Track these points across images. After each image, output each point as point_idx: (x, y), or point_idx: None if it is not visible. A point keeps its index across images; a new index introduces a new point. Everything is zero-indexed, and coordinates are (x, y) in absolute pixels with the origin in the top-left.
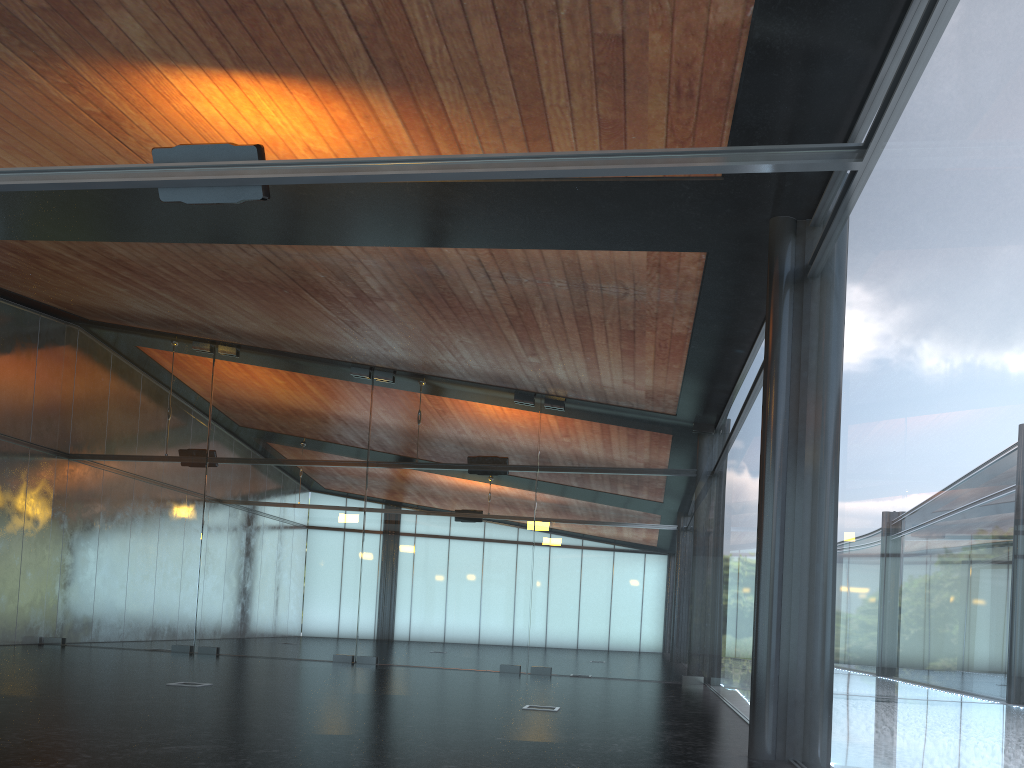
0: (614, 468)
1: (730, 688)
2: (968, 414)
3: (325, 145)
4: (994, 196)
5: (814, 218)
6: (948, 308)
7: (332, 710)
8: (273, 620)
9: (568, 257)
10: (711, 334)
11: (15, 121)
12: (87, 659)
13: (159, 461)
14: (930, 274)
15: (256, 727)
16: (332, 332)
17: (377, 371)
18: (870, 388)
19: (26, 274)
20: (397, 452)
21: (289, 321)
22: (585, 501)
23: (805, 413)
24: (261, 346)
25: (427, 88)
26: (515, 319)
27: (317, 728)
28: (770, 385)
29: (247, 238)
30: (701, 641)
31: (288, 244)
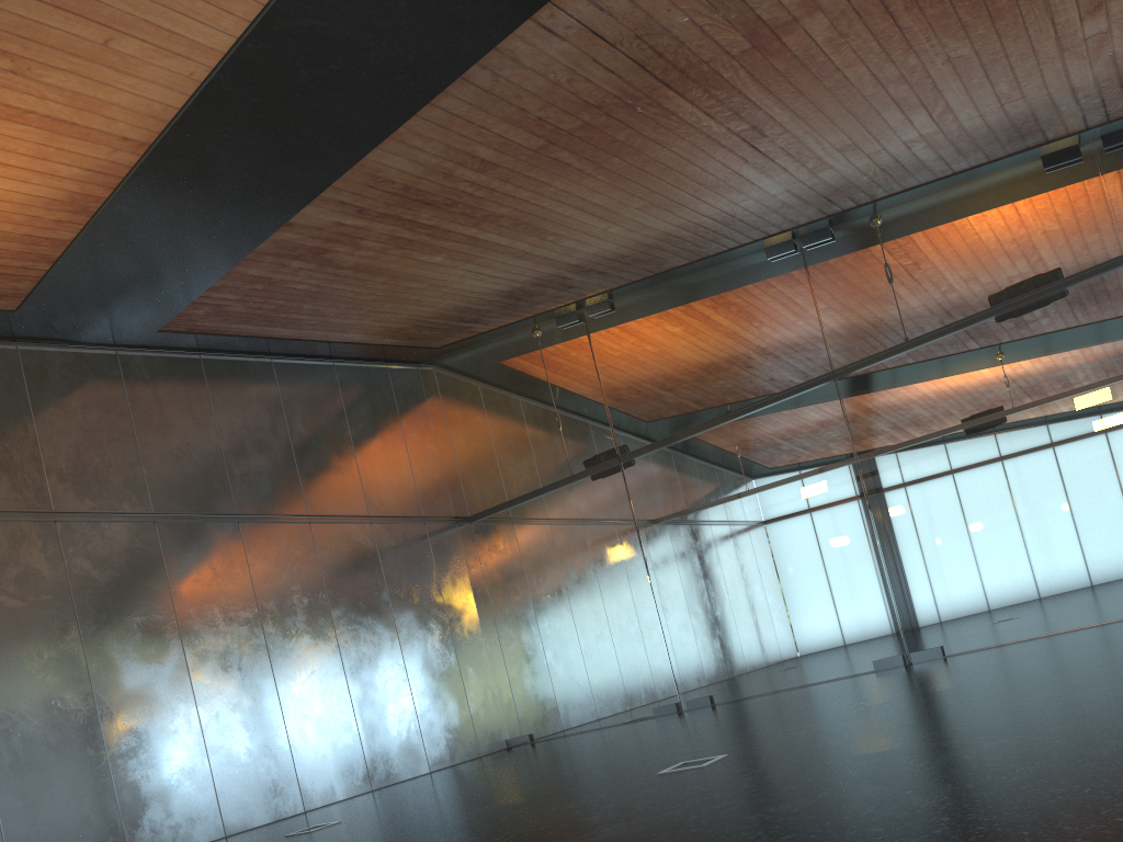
0: None
1: None
2: None
3: None
4: None
5: None
6: None
7: (999, 759)
8: (771, 638)
9: None
10: None
11: None
12: (553, 756)
13: (565, 484)
14: None
15: None
16: (726, 178)
17: (804, 235)
18: None
19: (333, 296)
20: (873, 337)
21: (660, 190)
22: None
23: None
24: (637, 277)
25: None
26: None
27: (1042, 825)
28: None
29: None
30: None
31: None
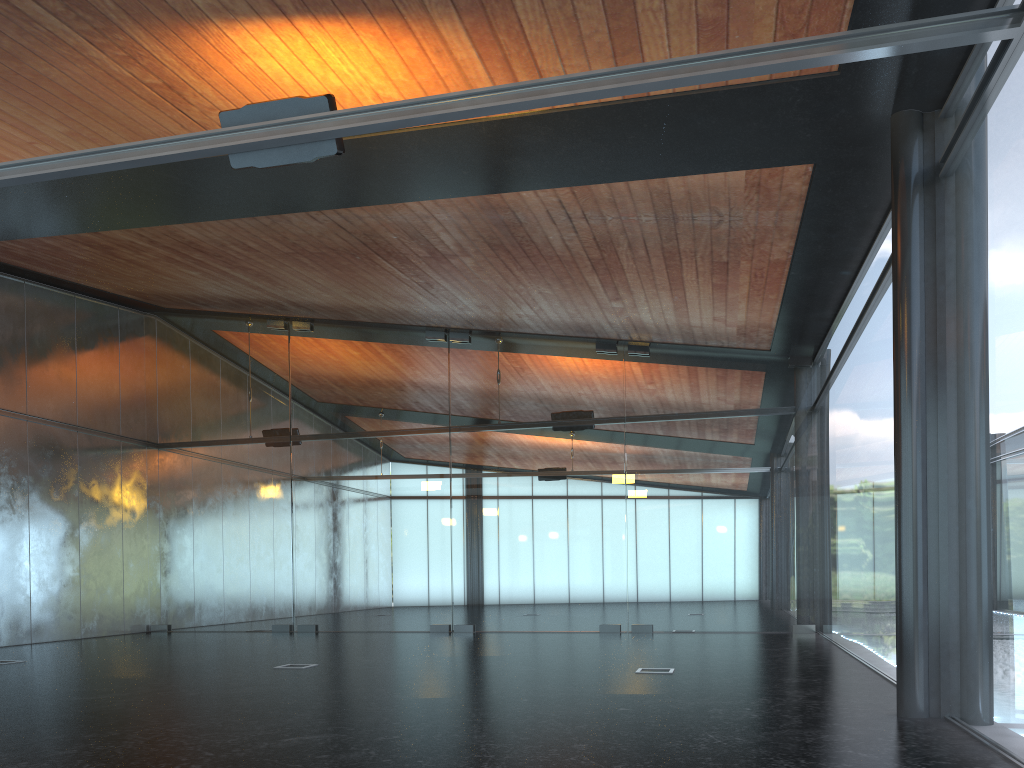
0: (706, 412)
1: (852, 637)
2: None
3: (395, 90)
4: None
5: (945, 108)
6: None
7: (442, 686)
8: (368, 594)
9: (657, 187)
10: (814, 257)
11: (78, 104)
12: (194, 645)
13: (244, 444)
14: None
15: (371, 710)
16: (406, 296)
17: (452, 333)
18: None
19: (102, 267)
20: (479, 415)
21: (362, 289)
22: (677, 450)
23: (944, 332)
24: (334, 318)
25: (504, 9)
26: (598, 262)
27: (432, 708)
28: (902, 304)
29: (317, 204)
30: (810, 587)
31: (359, 206)
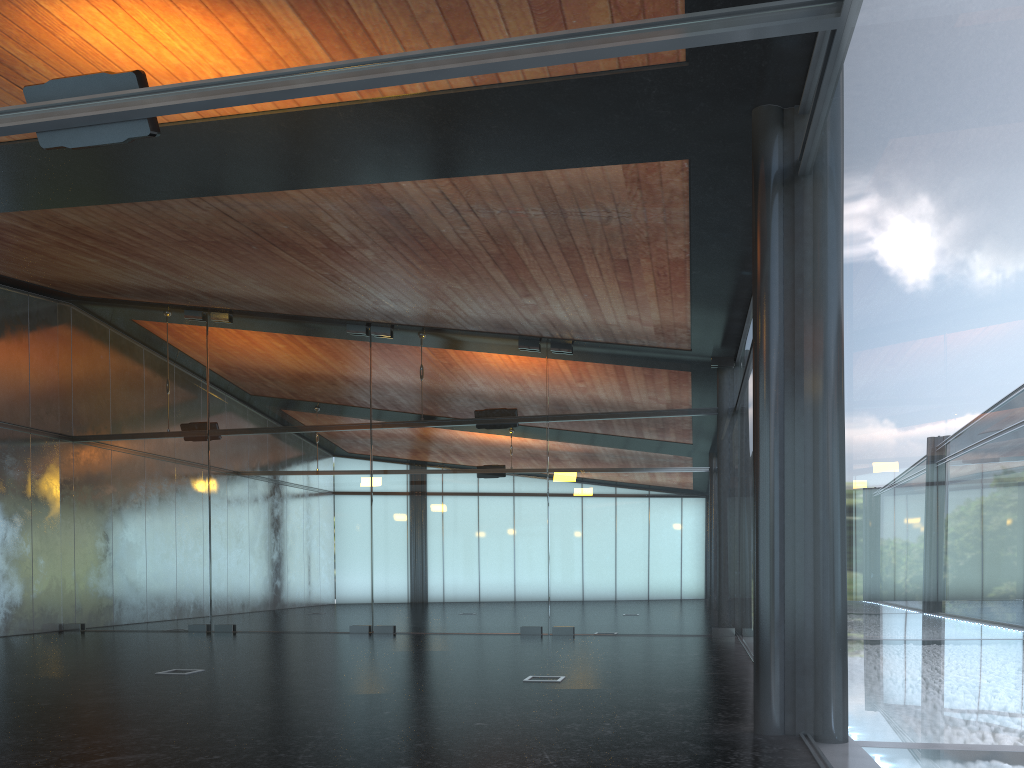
0: (629, 412)
1: None
2: (954, 319)
3: (237, 70)
4: (976, 9)
5: (802, 103)
6: (929, 180)
7: (313, 696)
8: (287, 594)
9: (537, 180)
10: (711, 256)
11: None
12: (94, 646)
13: (161, 437)
14: (910, 140)
15: (215, 725)
16: (316, 288)
17: (374, 327)
18: (857, 298)
19: None
20: (400, 411)
21: (269, 280)
22: (600, 449)
23: (802, 336)
24: (252, 310)
25: None
26: (498, 257)
27: (282, 722)
28: (760, 307)
29: (194, 190)
30: (730, 590)
31: (238, 193)
